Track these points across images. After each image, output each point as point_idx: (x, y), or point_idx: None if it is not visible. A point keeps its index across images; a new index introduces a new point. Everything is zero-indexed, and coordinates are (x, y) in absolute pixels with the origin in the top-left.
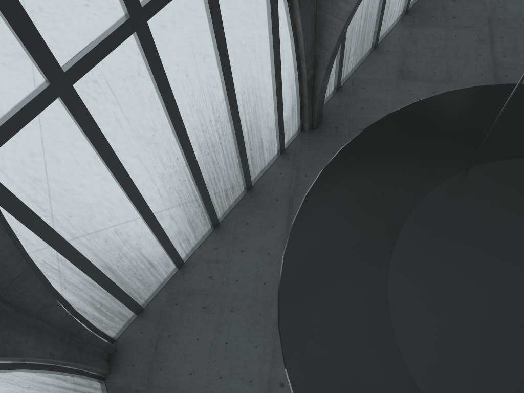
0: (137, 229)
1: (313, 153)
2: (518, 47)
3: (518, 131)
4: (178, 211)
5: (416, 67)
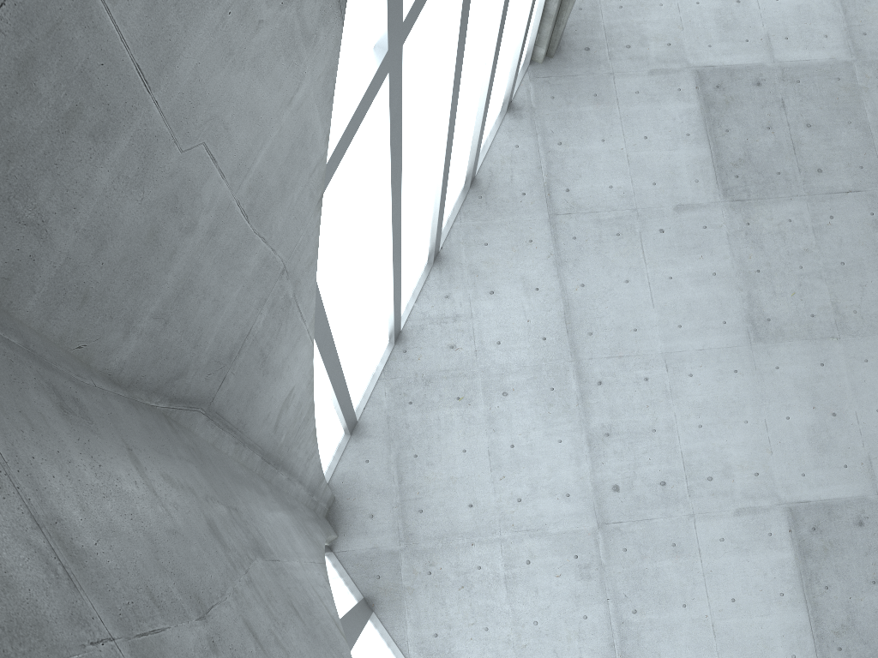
0: (378, 291)
1: (562, 102)
2: None
3: None
4: (412, 245)
5: None
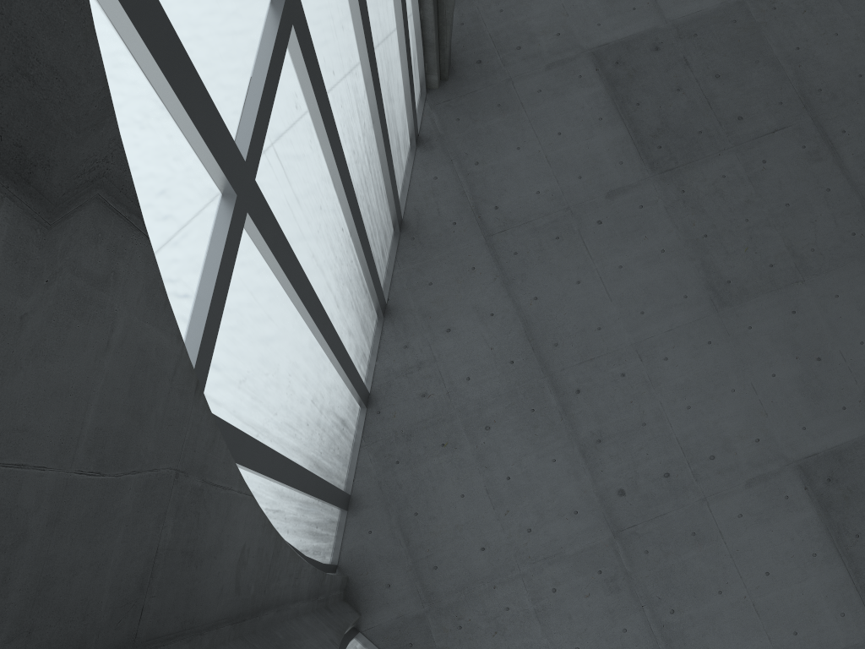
0: (327, 379)
1: (468, 121)
2: None
3: None
4: (352, 316)
5: None
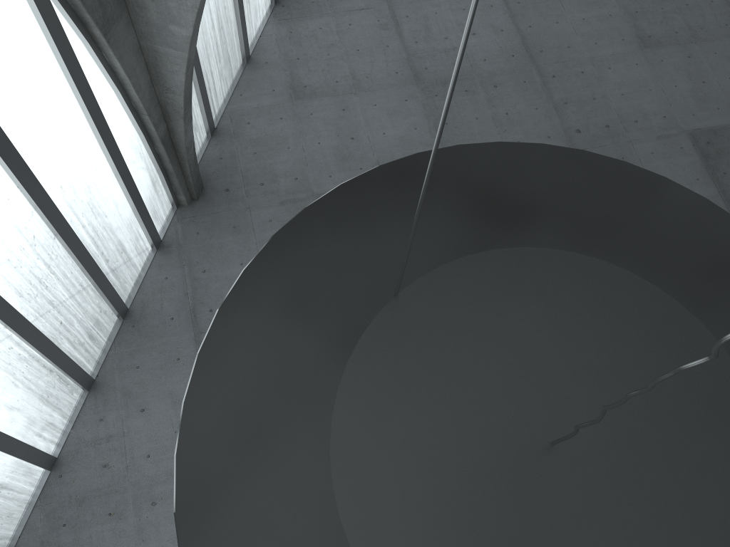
0: None
1: (206, 236)
2: (430, 27)
3: (445, 220)
4: (17, 393)
5: (311, 78)
